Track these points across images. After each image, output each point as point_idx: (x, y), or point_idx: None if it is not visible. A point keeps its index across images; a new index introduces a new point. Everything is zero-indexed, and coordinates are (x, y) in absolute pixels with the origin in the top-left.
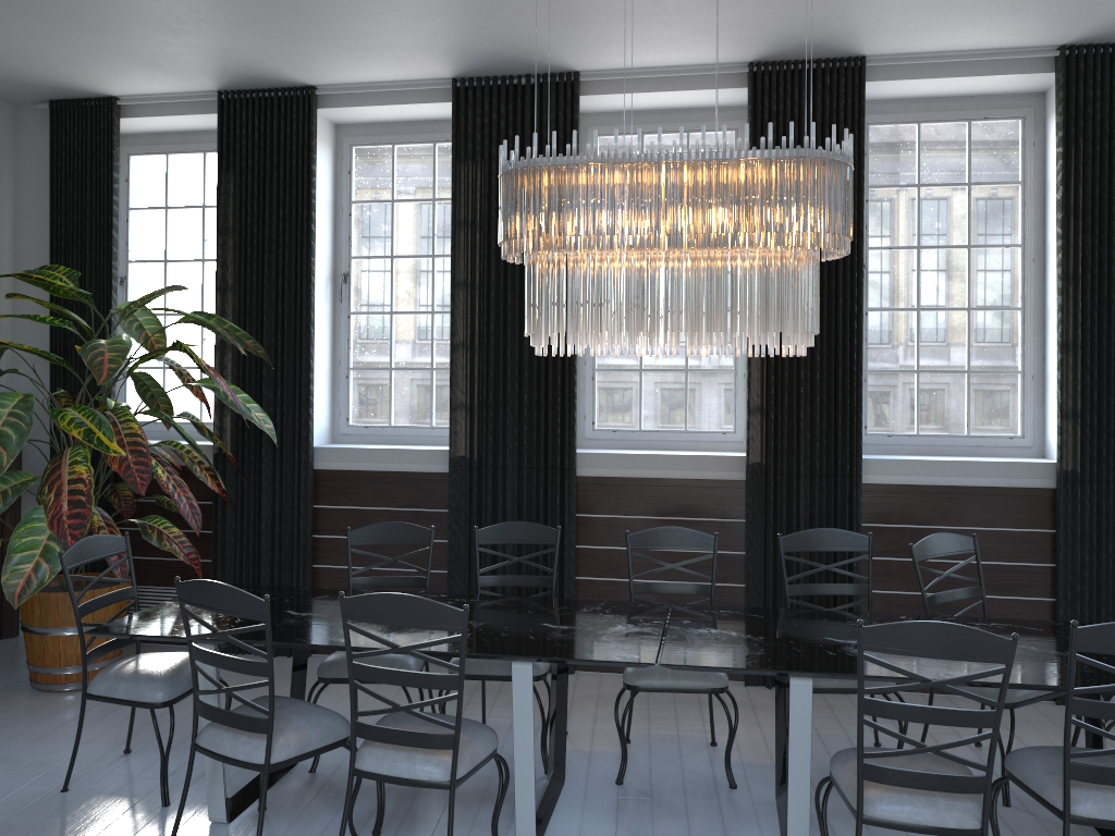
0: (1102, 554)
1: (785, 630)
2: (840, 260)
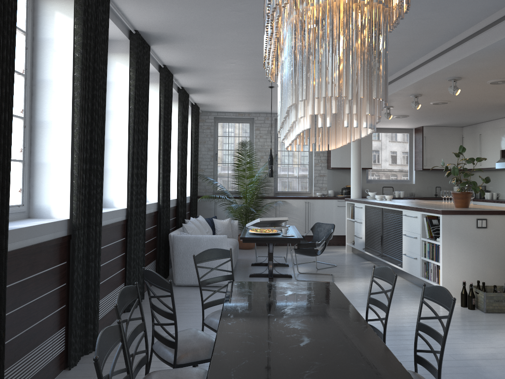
0: (84, 269)
1: (289, 354)
2: (5, 55)
